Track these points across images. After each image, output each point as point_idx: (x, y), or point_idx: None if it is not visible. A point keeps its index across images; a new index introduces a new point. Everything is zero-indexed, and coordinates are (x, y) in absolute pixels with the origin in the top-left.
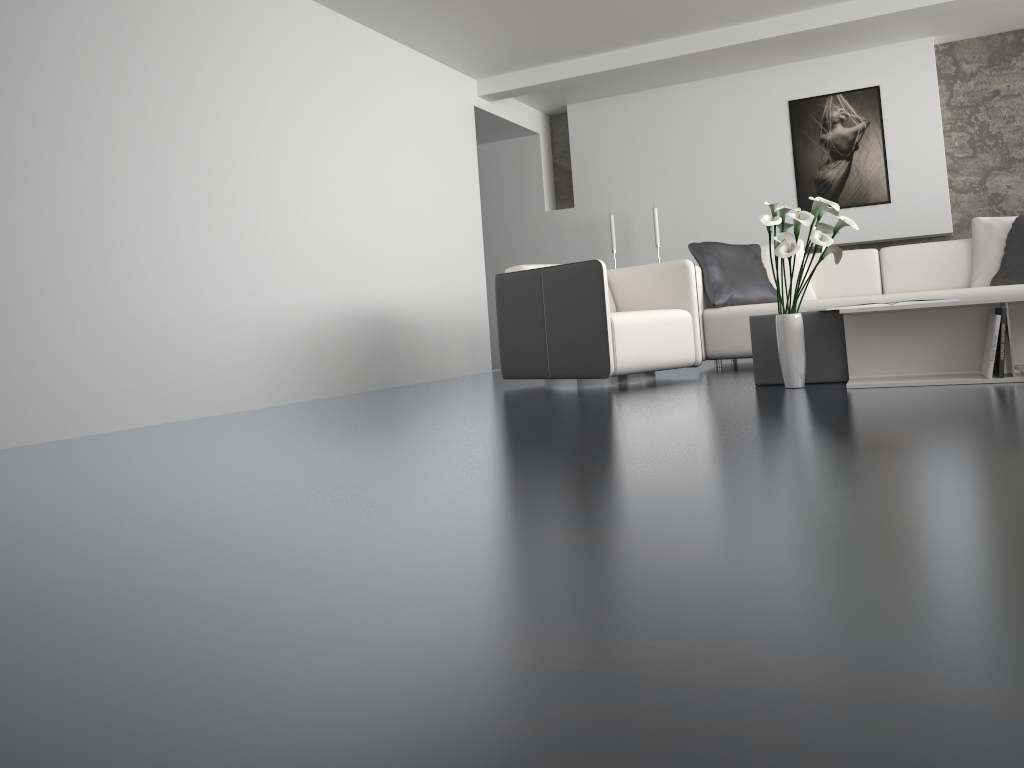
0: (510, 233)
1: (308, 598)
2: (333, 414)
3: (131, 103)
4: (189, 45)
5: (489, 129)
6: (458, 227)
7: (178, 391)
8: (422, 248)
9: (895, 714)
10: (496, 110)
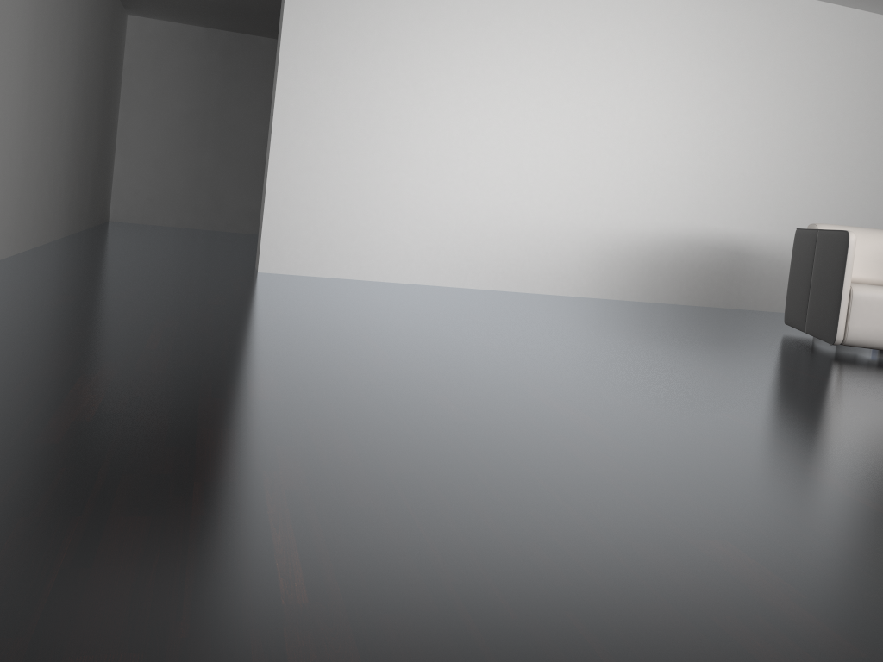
0: None
1: (140, 357)
2: (582, 312)
3: (513, 74)
4: (569, 28)
5: None
6: (864, 176)
7: (518, 272)
8: (804, 192)
9: (33, 426)
10: None
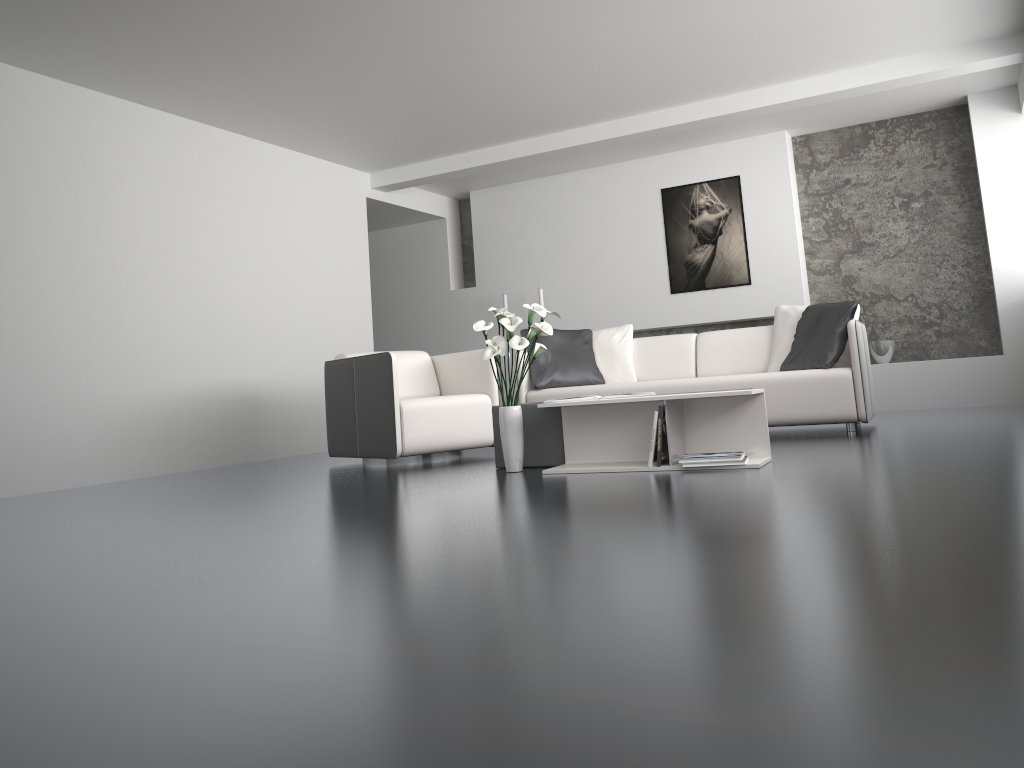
0: (420, 310)
1: None
2: (133, 492)
3: None
4: (43, 166)
5: (395, 215)
6: (342, 310)
7: (13, 470)
8: (298, 331)
9: None
10: (393, 199)
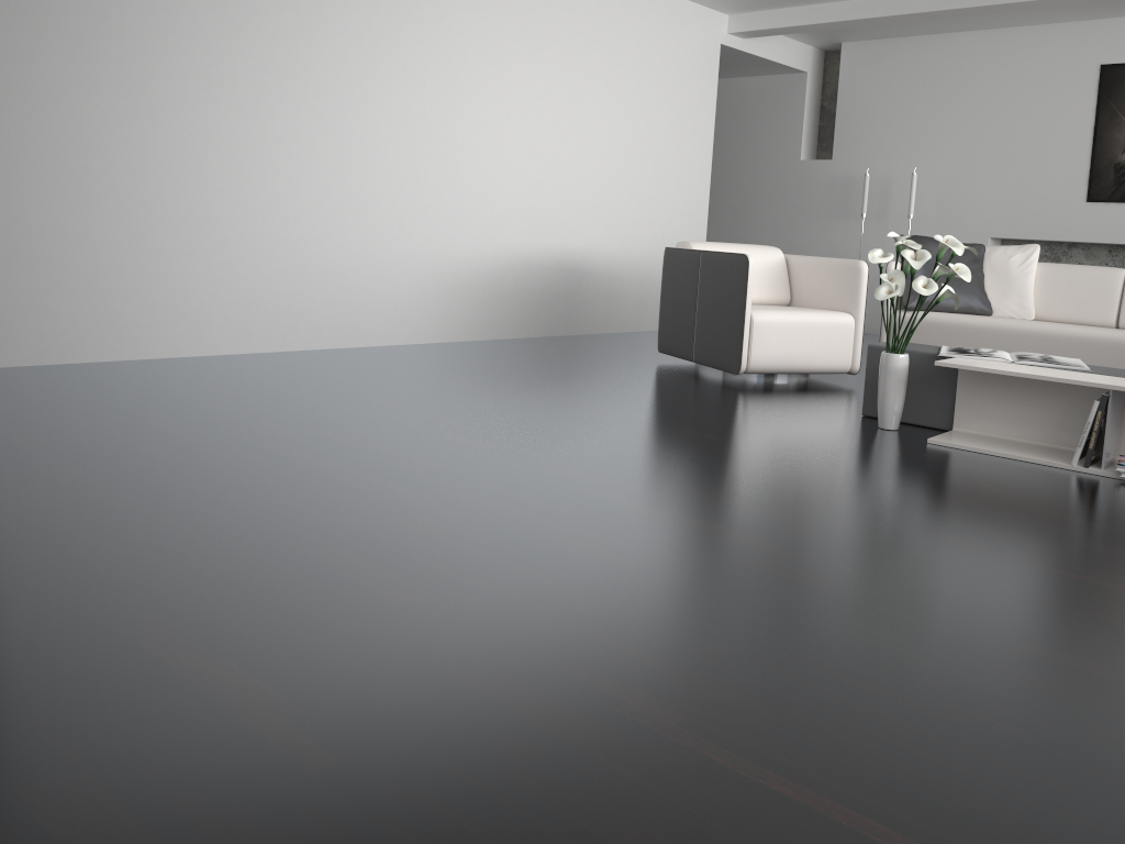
0: (760, 179)
1: (138, 575)
2: (462, 368)
3: (327, 58)
4: None
5: (747, 65)
6: (679, 176)
7: (348, 322)
8: (630, 198)
9: (251, 746)
10: (750, 48)
